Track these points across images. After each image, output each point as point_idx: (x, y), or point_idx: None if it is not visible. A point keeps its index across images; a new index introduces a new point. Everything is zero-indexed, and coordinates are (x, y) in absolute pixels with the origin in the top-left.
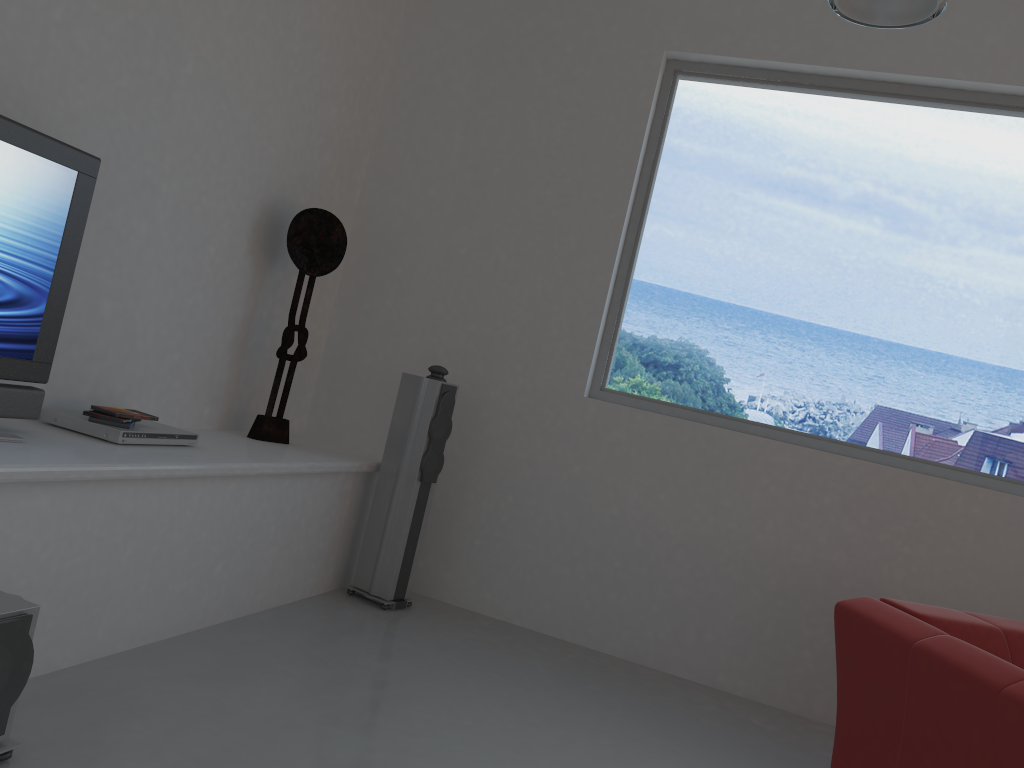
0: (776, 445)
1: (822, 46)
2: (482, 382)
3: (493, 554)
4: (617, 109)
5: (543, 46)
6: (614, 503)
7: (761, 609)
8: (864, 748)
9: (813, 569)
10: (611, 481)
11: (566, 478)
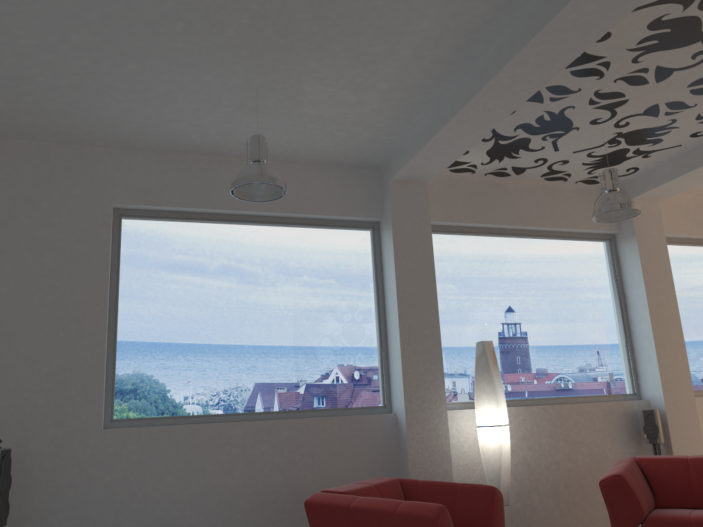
0: (230, 424)
1: (205, 198)
2: (21, 439)
3: None
4: (88, 241)
5: (25, 204)
6: (138, 493)
7: (243, 524)
8: None
9: (266, 489)
10: (133, 479)
11: (101, 487)
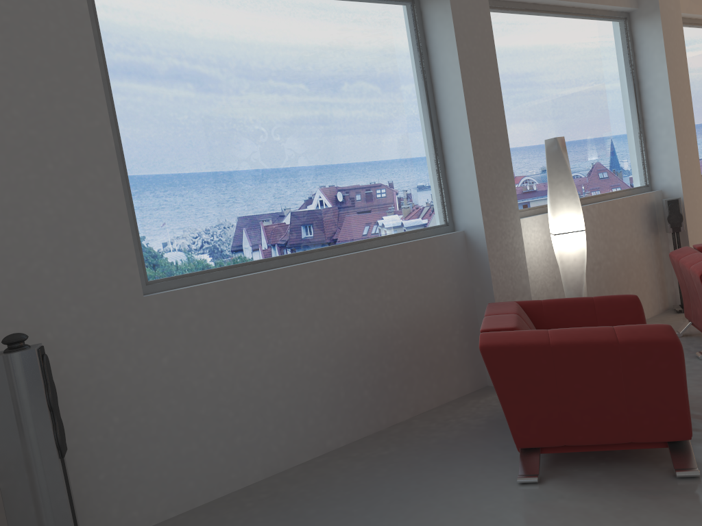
0: (299, 268)
1: None
2: (32, 329)
3: (123, 476)
4: (54, 15)
5: None
6: (208, 370)
7: (333, 382)
8: (534, 419)
9: (350, 338)
10: (198, 354)
11: (160, 373)
